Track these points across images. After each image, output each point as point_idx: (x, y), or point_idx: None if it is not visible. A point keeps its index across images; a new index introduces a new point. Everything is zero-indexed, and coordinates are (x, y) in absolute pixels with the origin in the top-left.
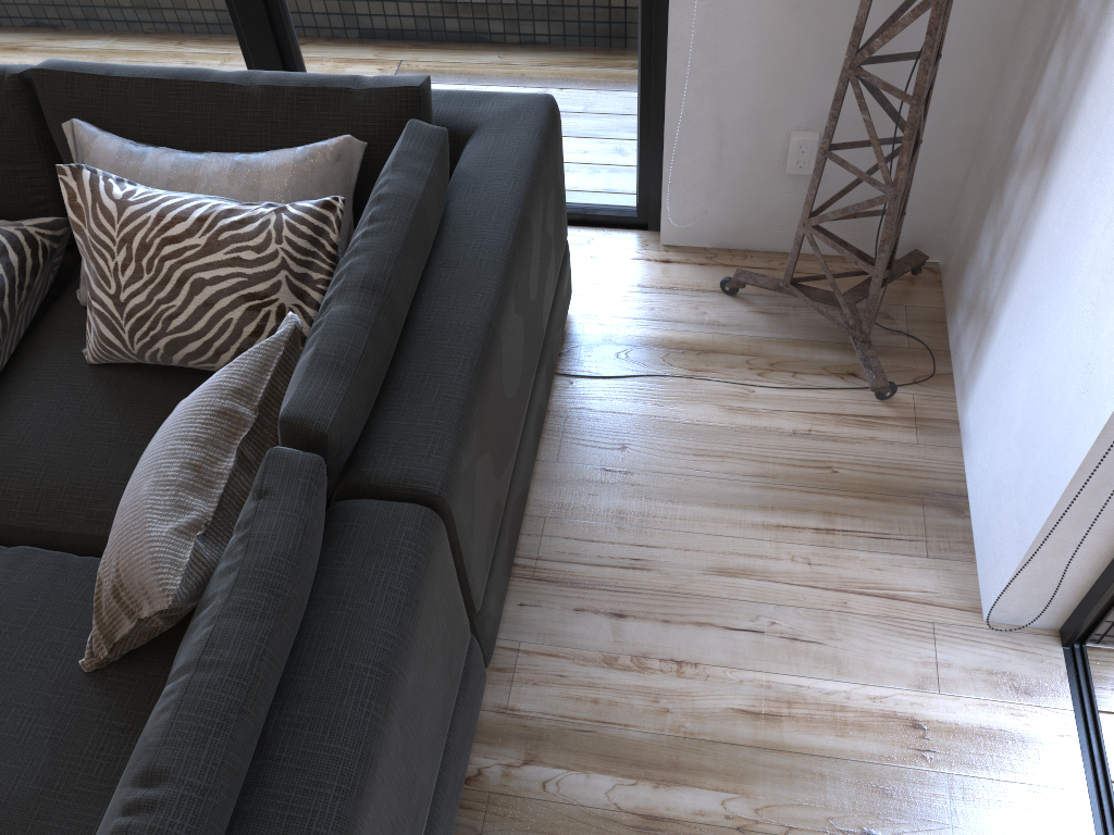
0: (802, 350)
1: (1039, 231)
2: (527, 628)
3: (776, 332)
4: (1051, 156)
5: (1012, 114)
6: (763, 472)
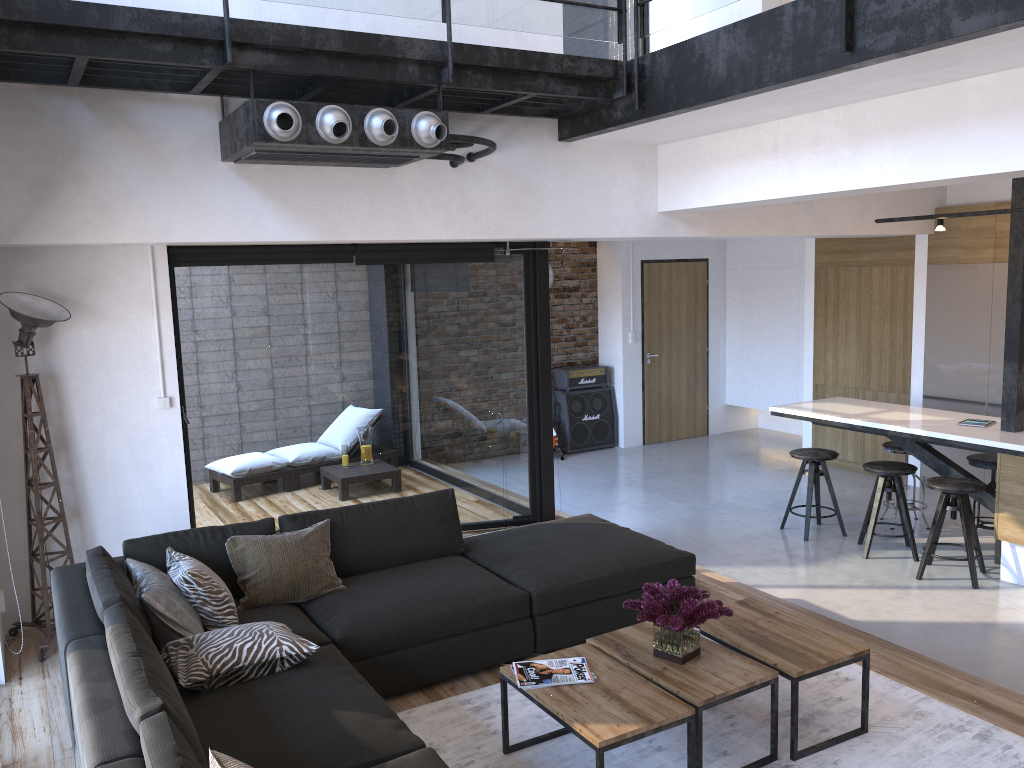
0: None
1: (98, 525)
2: None
3: None
4: (81, 511)
5: (26, 537)
6: None
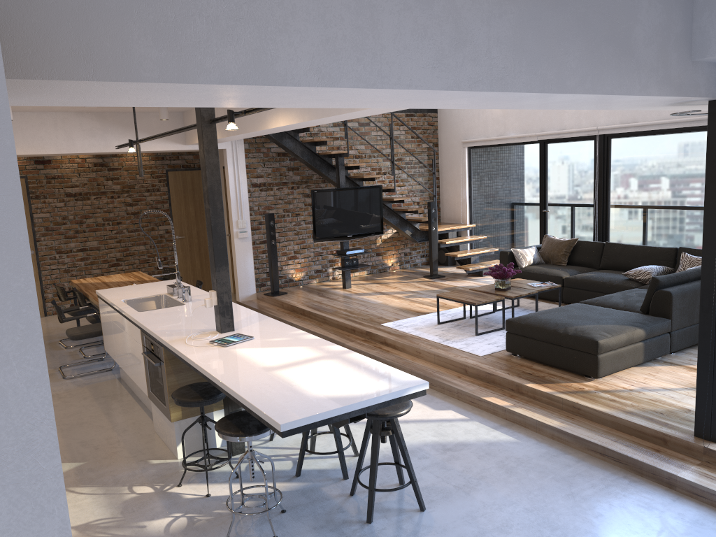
0: None
1: None
2: None
3: None
4: None
5: None
6: None
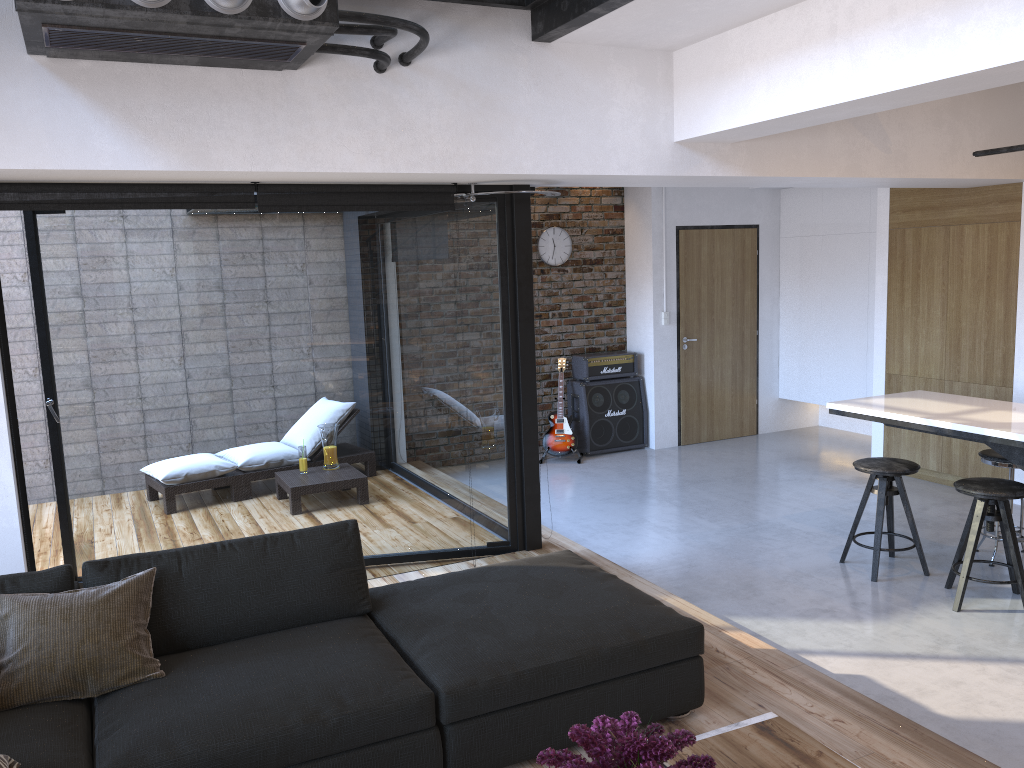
0: None
1: None
2: None
3: None
4: None
5: None
6: None
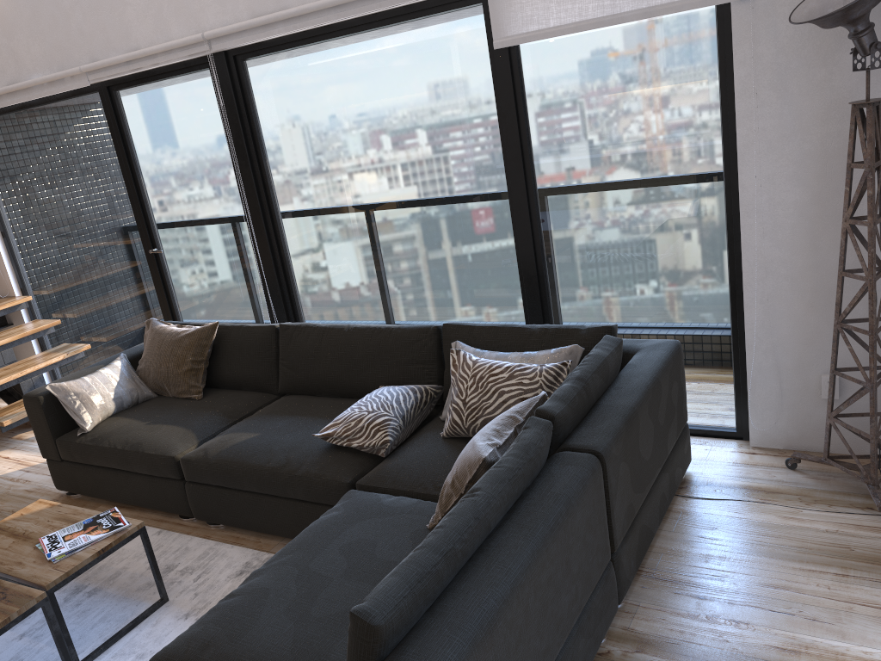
0: (836, 495)
1: None
2: (645, 597)
3: (820, 486)
4: None
5: None
6: (803, 546)
